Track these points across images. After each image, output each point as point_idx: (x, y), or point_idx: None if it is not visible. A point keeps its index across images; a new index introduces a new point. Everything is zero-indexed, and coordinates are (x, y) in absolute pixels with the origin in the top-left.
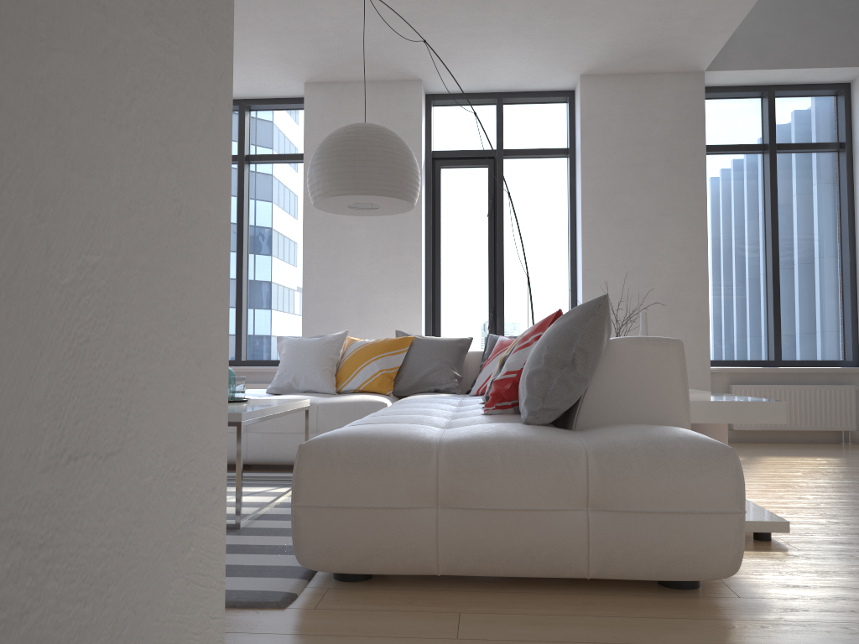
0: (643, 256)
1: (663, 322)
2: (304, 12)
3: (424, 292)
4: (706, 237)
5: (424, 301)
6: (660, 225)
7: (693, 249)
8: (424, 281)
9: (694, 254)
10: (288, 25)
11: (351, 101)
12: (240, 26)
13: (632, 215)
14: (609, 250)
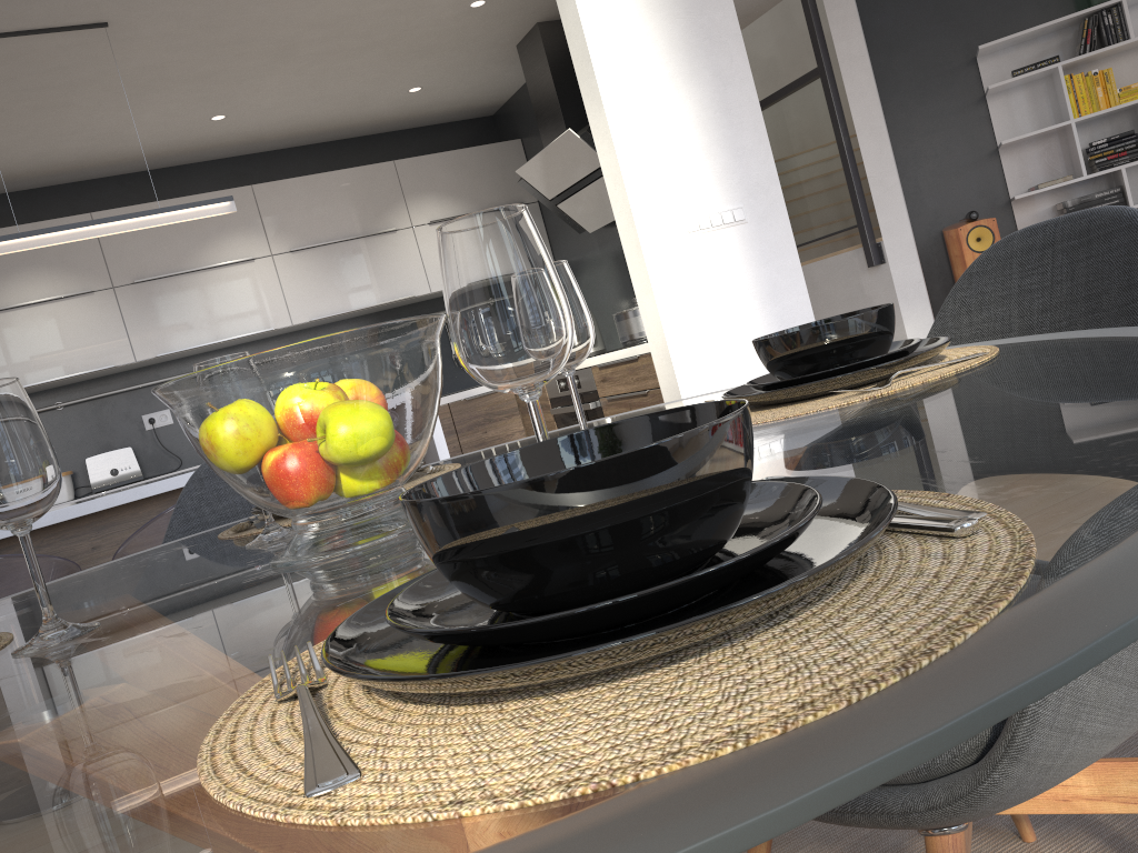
0: None
1: None
2: None
3: None
4: None
5: None
6: None
7: None
8: None
9: None
10: None
11: None
12: None
13: None
14: None
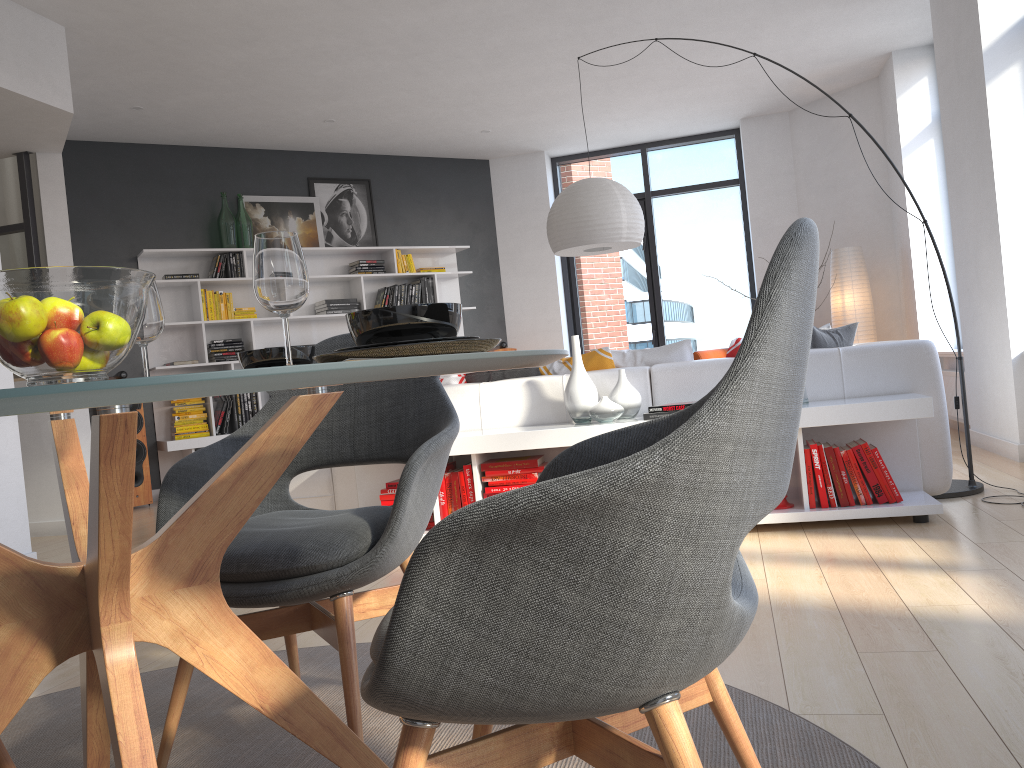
0: None
1: None
2: (731, 5)
3: None
4: None
5: None
6: None
7: None
8: None
9: None
10: (760, 8)
11: None
12: (756, 27)
13: None
14: None
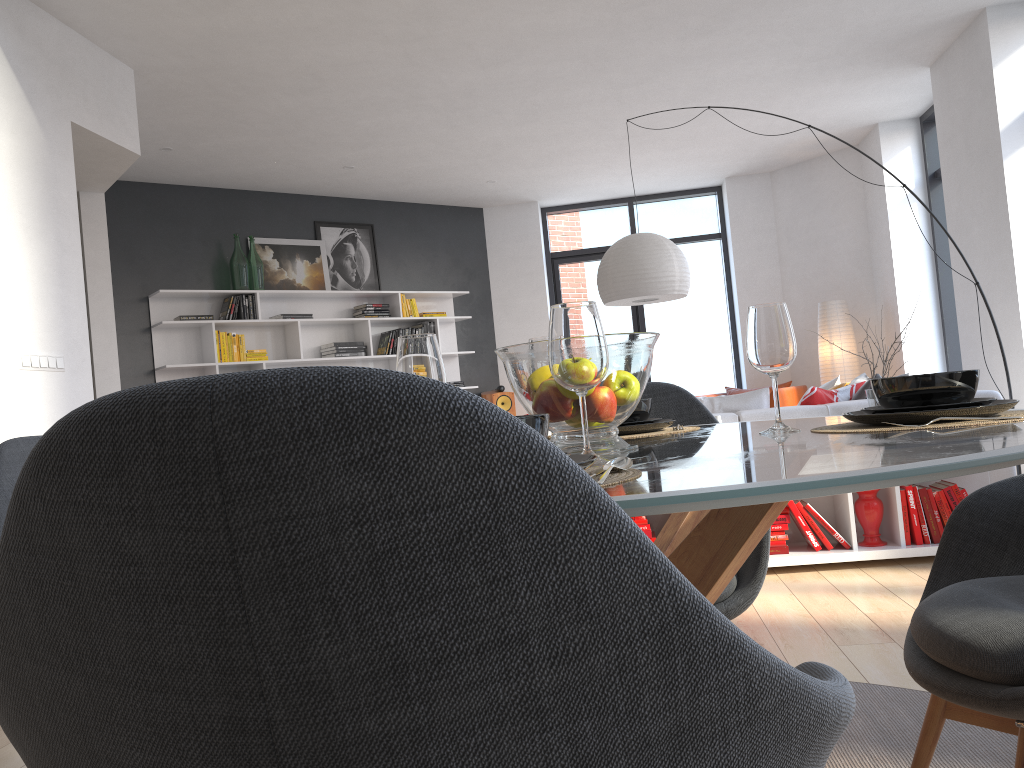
0: None
1: None
2: (757, 76)
3: None
4: None
5: None
6: None
7: None
8: None
9: None
10: (781, 81)
11: (952, 70)
12: (772, 97)
13: None
14: None
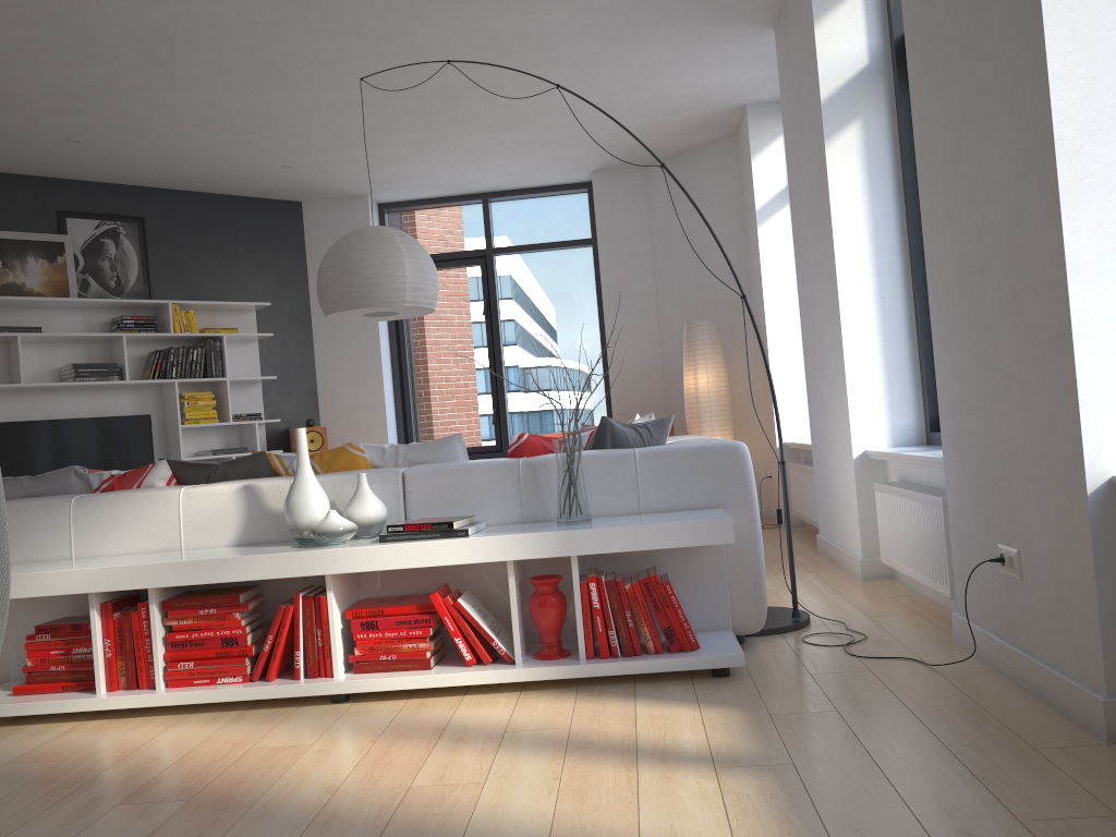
0: (970, 152)
1: (1008, 336)
2: (553, 32)
3: (884, 311)
4: (1041, 30)
5: (886, 328)
6: (980, 48)
7: (1026, 86)
8: (901, 288)
9: (1028, 102)
10: (588, 40)
11: (788, 30)
12: (589, 62)
13: (950, 46)
14: (938, 161)
